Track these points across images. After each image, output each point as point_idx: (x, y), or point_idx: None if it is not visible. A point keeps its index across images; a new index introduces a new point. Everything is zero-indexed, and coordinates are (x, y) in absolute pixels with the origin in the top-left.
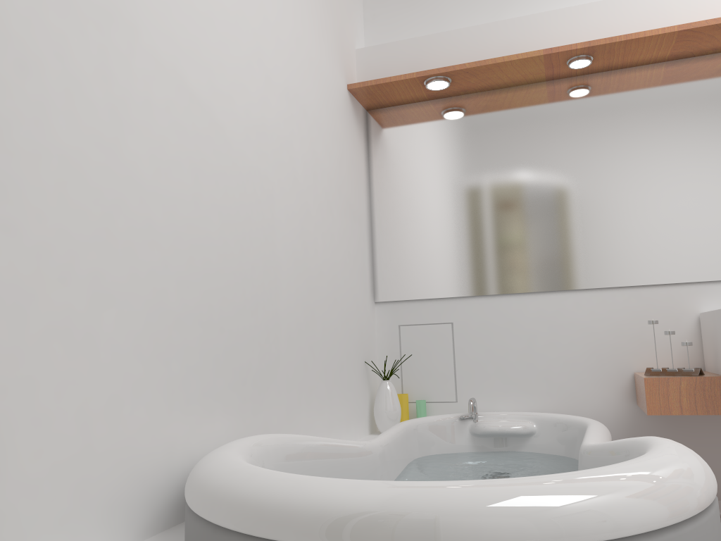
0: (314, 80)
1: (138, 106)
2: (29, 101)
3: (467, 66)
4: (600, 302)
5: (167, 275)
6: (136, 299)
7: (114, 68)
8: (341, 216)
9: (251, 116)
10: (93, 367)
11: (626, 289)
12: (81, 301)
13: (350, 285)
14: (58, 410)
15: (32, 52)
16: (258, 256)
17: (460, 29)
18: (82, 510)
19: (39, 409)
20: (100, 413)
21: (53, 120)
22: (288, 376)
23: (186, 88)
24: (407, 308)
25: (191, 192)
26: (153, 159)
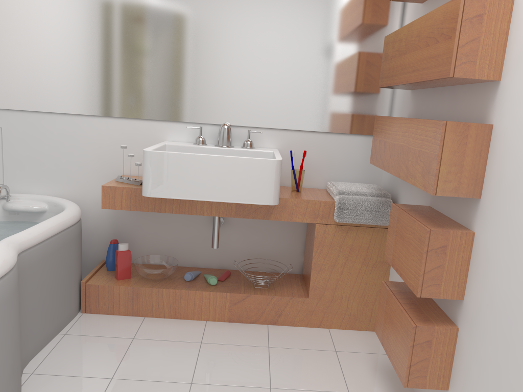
0: None
1: None
2: None
3: None
4: (106, 126)
5: None
6: None
7: None
8: None
9: None
10: None
11: (123, 119)
12: None
13: None
14: None
15: None
16: None
17: None
18: None
19: None
20: None
21: None
22: None
23: None
24: None
25: None
26: None
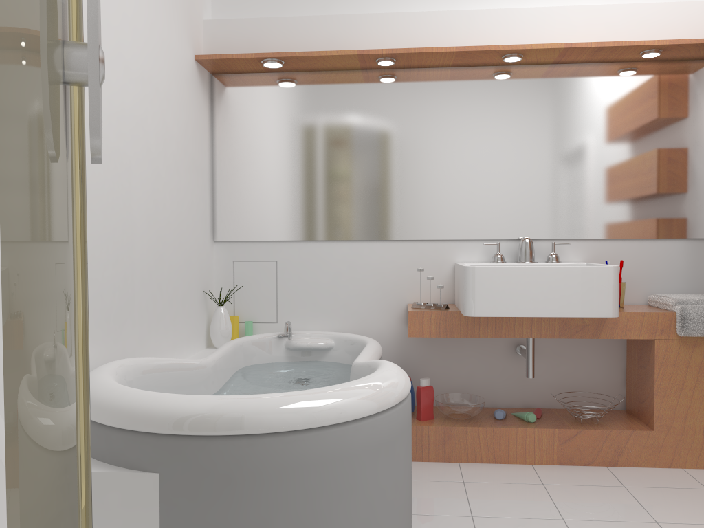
0: (165, 59)
1: None
2: None
3: (297, 55)
4: (389, 251)
5: None
6: None
7: None
8: (186, 173)
9: (113, 106)
10: None
11: (407, 241)
12: None
13: (193, 230)
14: None
15: None
16: (118, 219)
17: (294, 17)
18: None
19: None
20: None
21: None
22: (141, 310)
23: None
24: (240, 247)
25: None
26: None
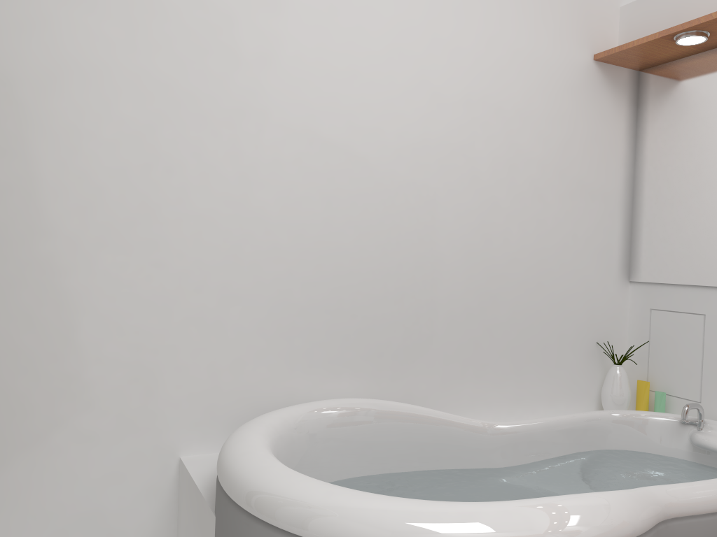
0: (520, 72)
1: (266, 167)
2: (174, 190)
3: (714, 16)
4: None
5: (292, 279)
6: (260, 298)
7: (243, 148)
8: (561, 199)
9: (405, 138)
10: (221, 340)
11: None
12: (212, 301)
13: (573, 267)
14: (194, 364)
15: (175, 160)
16: (407, 255)
17: None
18: (210, 421)
19: (180, 362)
20: (226, 368)
21: (191, 196)
22: (446, 352)
23: (320, 139)
24: (659, 292)
25: (322, 217)
26: (281, 201)
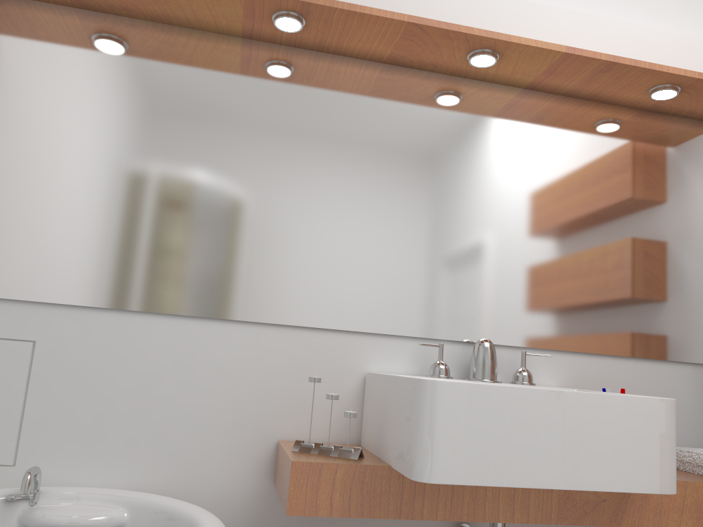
0: None
1: None
2: None
3: None
4: (255, 341)
5: None
6: None
7: None
8: None
9: None
10: None
11: (289, 328)
12: None
13: None
14: None
15: None
16: None
17: None
18: None
19: None
20: None
21: None
22: None
23: None
24: None
25: None
26: None
